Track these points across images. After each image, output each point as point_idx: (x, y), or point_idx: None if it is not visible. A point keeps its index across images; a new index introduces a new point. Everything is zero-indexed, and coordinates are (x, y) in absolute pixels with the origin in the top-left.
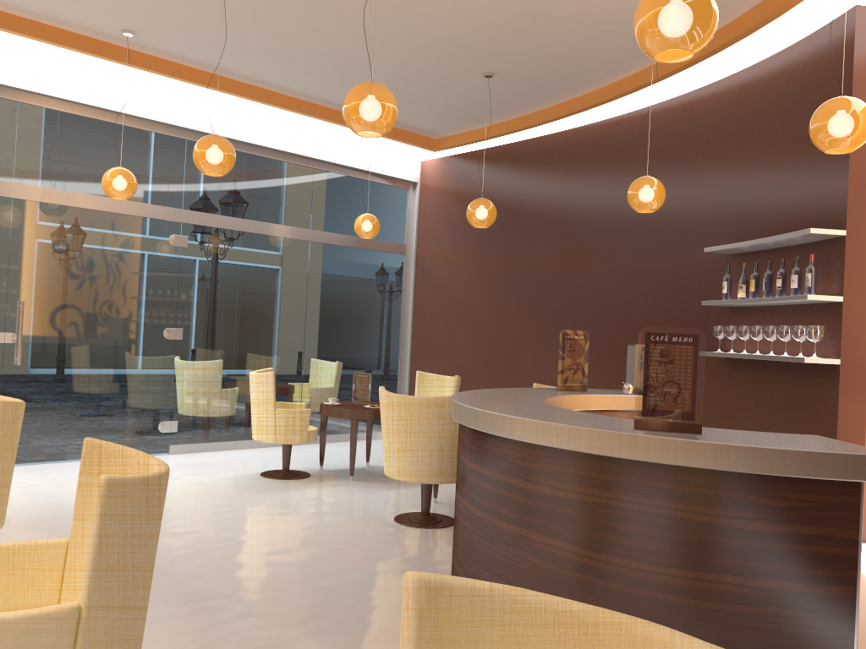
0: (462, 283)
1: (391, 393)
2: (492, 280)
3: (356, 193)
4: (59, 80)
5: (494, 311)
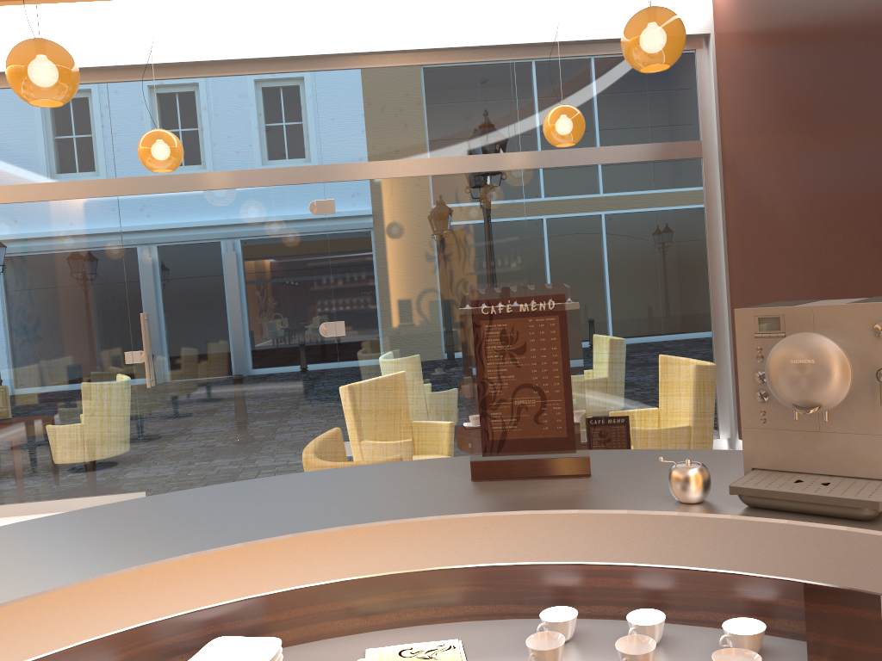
0: (780, 185)
1: (305, 449)
2: (821, 170)
3: (594, 79)
4: (140, 43)
5: (828, 227)
